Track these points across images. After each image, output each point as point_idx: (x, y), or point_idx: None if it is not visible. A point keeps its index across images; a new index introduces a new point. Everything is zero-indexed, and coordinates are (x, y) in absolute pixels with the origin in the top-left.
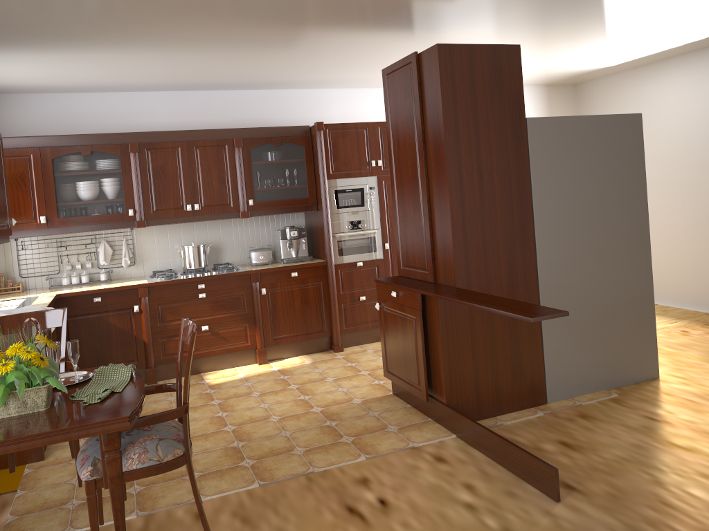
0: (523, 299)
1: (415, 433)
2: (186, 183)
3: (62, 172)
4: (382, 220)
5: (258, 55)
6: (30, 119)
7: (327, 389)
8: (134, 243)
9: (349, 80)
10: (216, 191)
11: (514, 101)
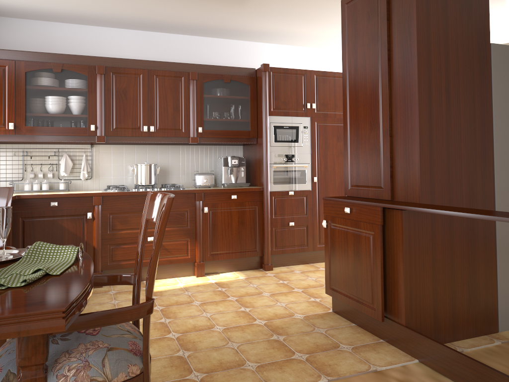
0: (481, 222)
1: (372, 354)
2: (144, 107)
3: (33, 85)
4: (312, 156)
5: None
6: (10, 41)
7: (266, 303)
8: (93, 160)
9: (291, 34)
10: (170, 117)
11: (481, 25)
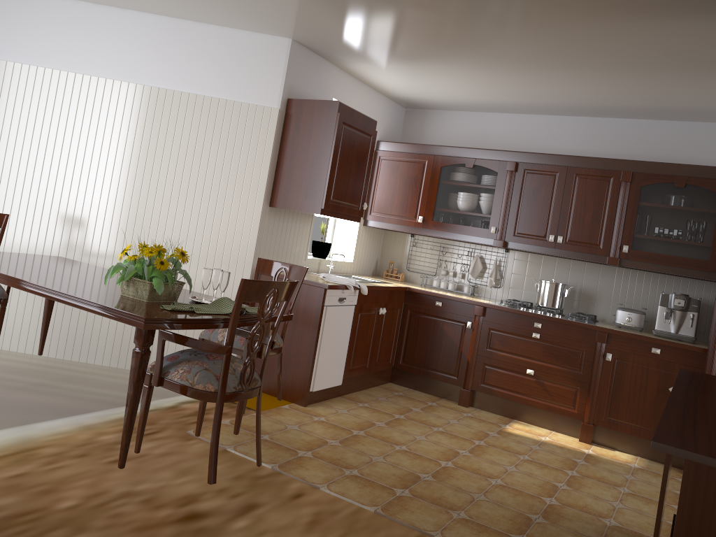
0: None
1: None
2: (555, 212)
3: (446, 180)
4: None
5: (631, 65)
6: (448, 134)
7: (601, 495)
8: (505, 266)
9: None
10: (586, 227)
11: None
